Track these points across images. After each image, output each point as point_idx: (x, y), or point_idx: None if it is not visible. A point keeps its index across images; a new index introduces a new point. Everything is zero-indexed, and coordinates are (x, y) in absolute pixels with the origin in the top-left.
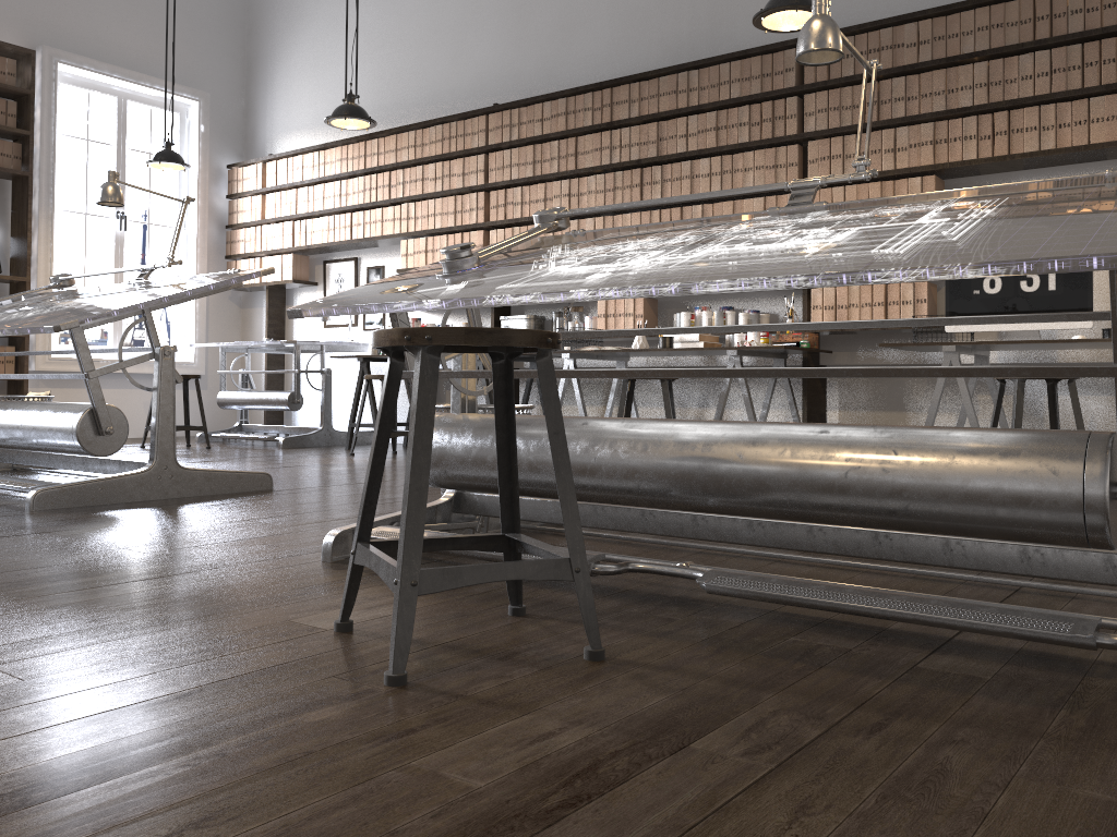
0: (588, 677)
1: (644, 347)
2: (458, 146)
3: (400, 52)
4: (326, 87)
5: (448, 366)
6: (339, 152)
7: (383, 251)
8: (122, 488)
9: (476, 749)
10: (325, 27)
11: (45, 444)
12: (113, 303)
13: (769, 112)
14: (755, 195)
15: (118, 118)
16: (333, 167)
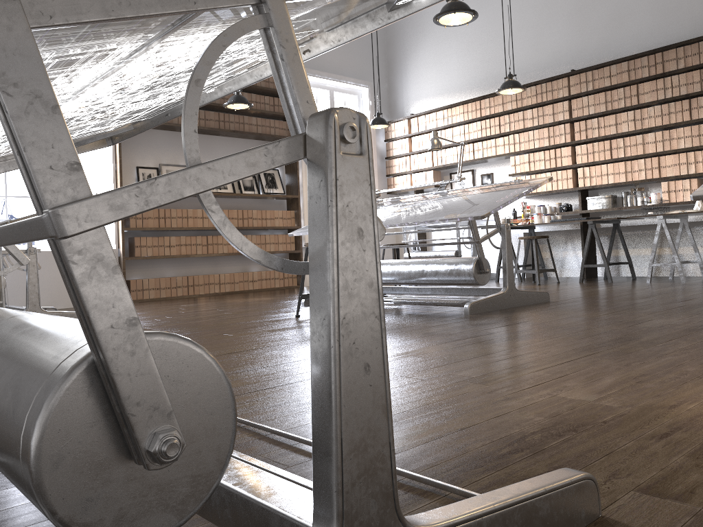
0: None
1: (702, 209)
2: (548, 97)
3: (495, 46)
4: (444, 71)
5: (544, 230)
6: (462, 108)
7: (491, 164)
8: (497, 302)
9: None
10: (440, 36)
11: (444, 280)
12: (481, 202)
13: None
14: None
15: (330, 102)
16: (457, 117)
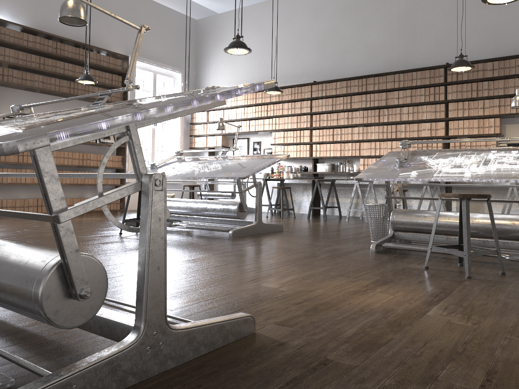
0: (509, 277)
1: None
2: (298, 97)
3: (268, 57)
4: (234, 69)
5: (290, 182)
6: (244, 96)
7: (260, 135)
8: (250, 230)
9: (514, 288)
10: None
11: (218, 214)
12: (245, 167)
13: (433, 91)
14: (426, 121)
15: (153, 81)
16: (240, 102)
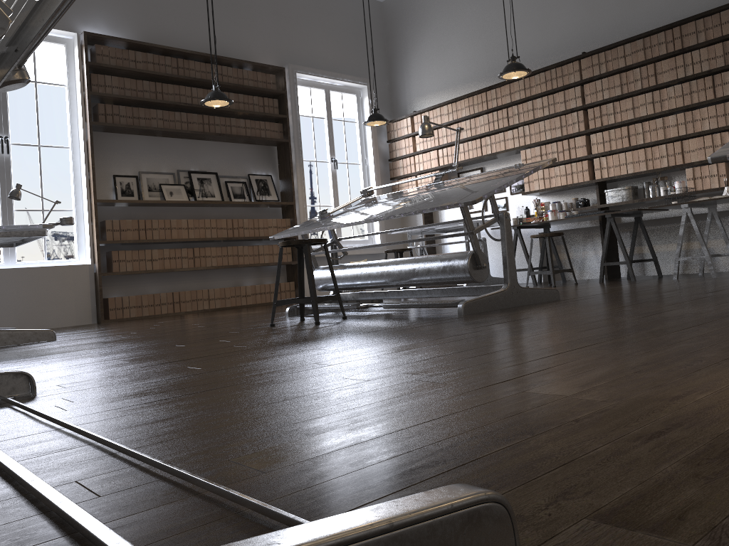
0: None
1: None
2: (558, 84)
3: (500, 32)
4: (447, 64)
5: (560, 229)
6: (467, 101)
7: (501, 160)
8: (497, 300)
9: None
10: (442, 26)
11: (437, 279)
12: (475, 188)
13: None
14: None
15: (326, 101)
16: (463, 112)
